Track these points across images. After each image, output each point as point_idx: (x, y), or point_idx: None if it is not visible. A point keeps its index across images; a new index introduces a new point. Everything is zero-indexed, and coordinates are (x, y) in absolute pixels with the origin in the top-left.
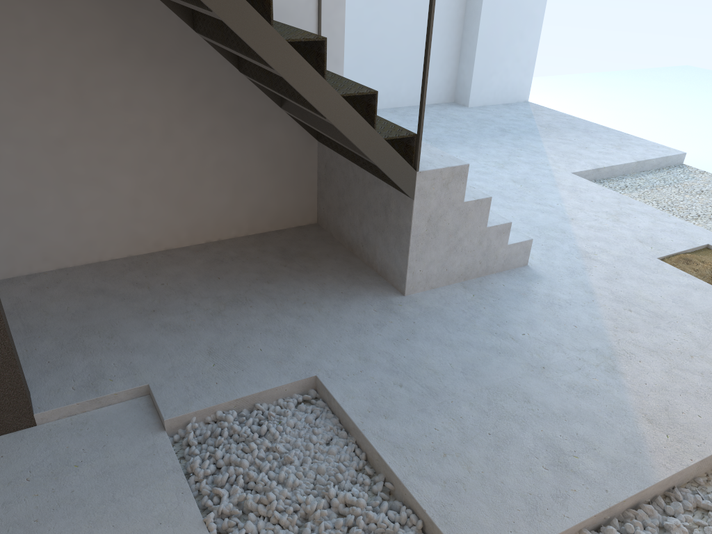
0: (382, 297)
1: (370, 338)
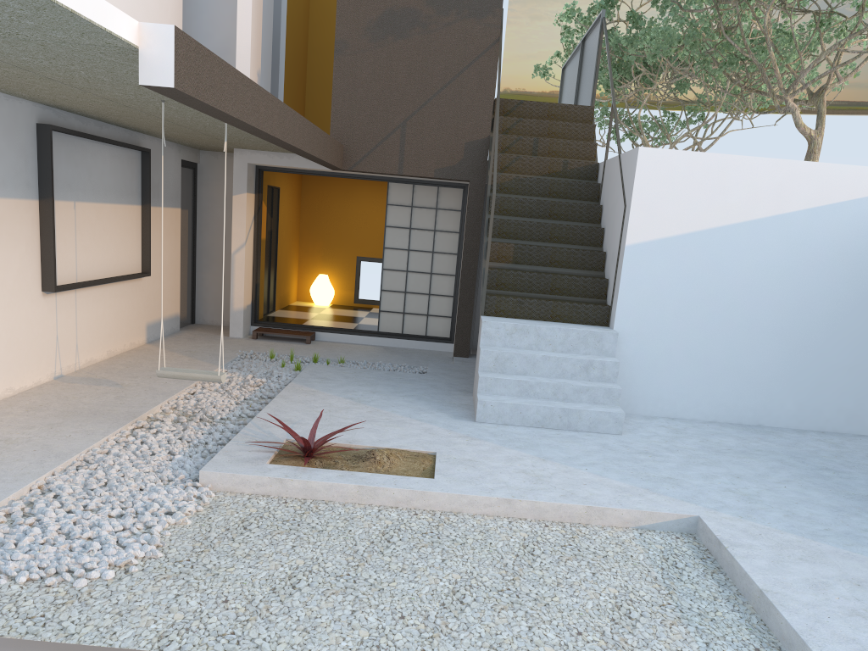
0: None
1: (441, 383)
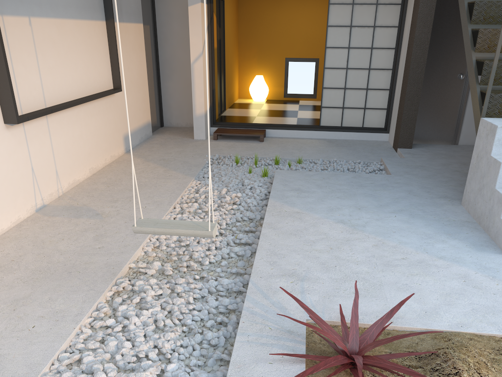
0: (460, 199)
1: (415, 187)
